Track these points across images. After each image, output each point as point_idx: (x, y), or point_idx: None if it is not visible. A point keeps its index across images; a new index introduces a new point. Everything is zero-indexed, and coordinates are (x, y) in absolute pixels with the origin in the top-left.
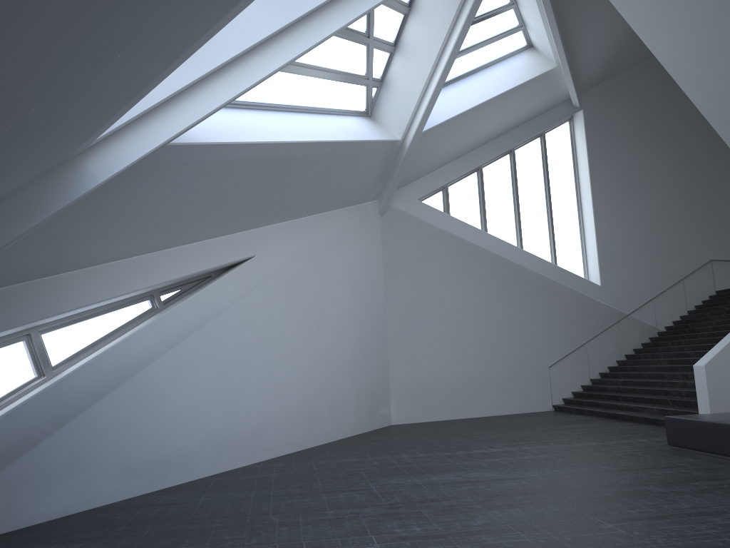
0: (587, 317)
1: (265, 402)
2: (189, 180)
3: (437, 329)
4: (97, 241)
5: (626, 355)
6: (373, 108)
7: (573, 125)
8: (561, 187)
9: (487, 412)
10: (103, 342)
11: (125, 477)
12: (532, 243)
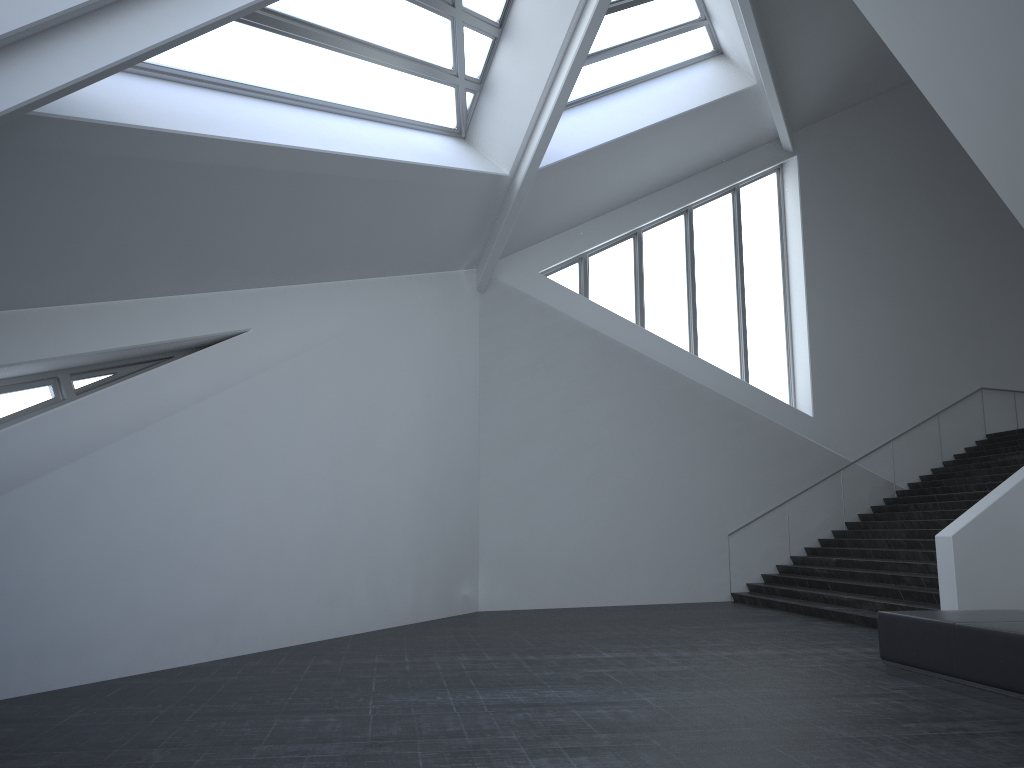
0: (791, 462)
1: (248, 563)
2: (112, 189)
3: (558, 468)
4: None
5: (847, 523)
6: (468, 125)
7: (783, 178)
8: (760, 268)
9: (630, 598)
10: None
11: None
12: (713, 349)
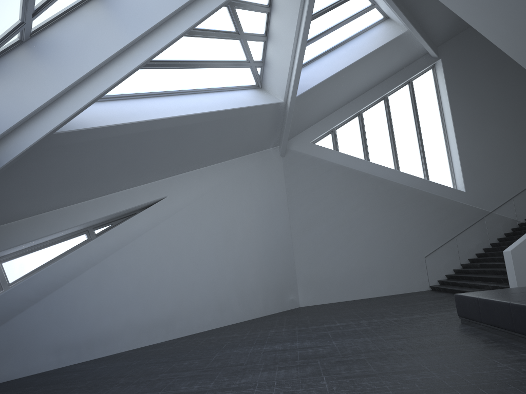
0: (455, 216)
1: (178, 297)
2: (93, 153)
3: (331, 235)
4: (29, 200)
5: (491, 244)
6: (261, 81)
7: (435, 71)
8: (429, 119)
9: (376, 293)
10: (48, 264)
11: (58, 353)
12: (407, 164)
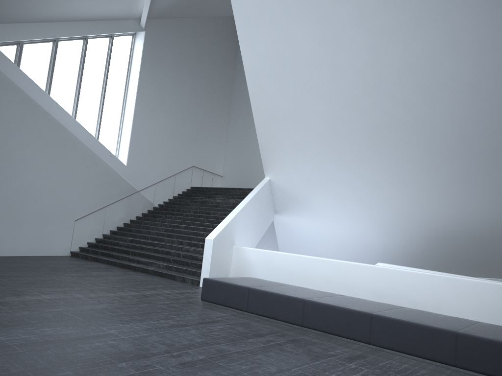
0: (112, 187)
1: None
2: None
3: None
4: None
5: (131, 220)
6: None
7: (135, 40)
8: (115, 83)
9: (14, 252)
10: None
11: None
12: (84, 119)
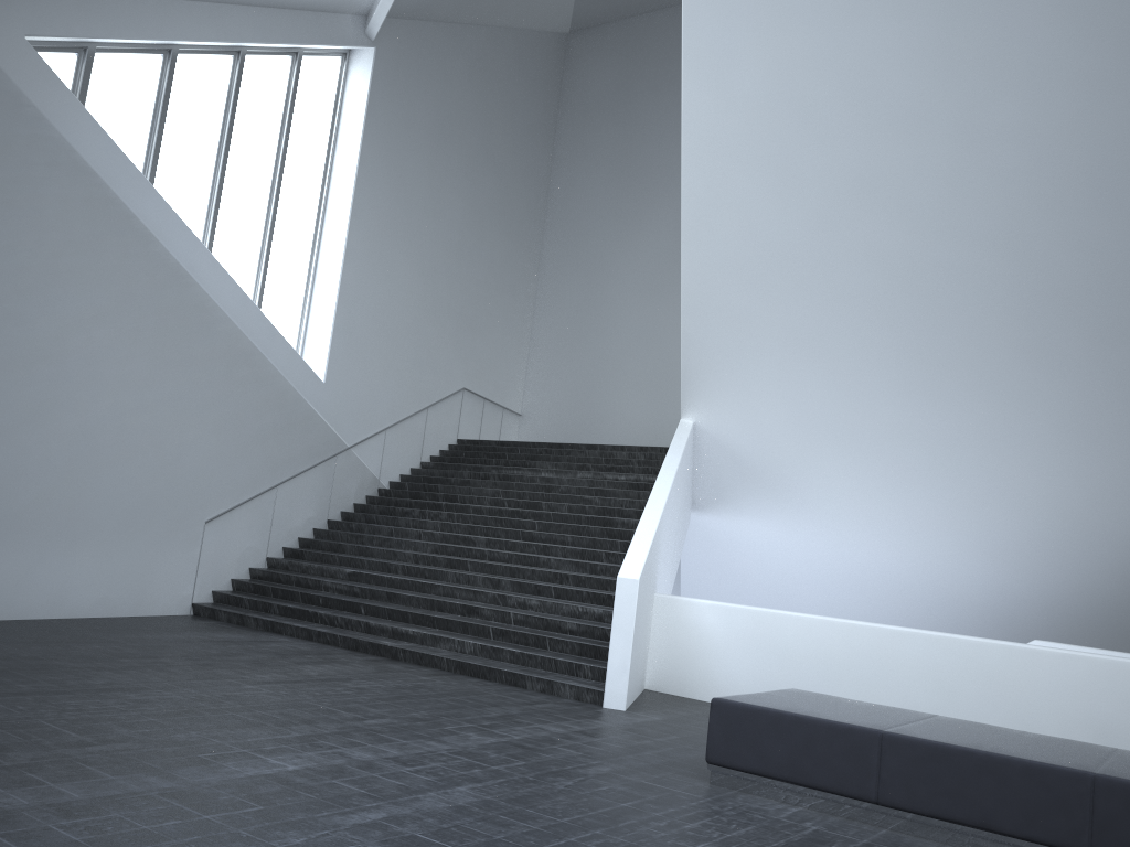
0: (292, 436)
1: None
2: None
3: None
4: None
5: (331, 521)
6: None
7: (348, 68)
8: (301, 172)
9: (58, 608)
10: None
11: None
12: (228, 259)
